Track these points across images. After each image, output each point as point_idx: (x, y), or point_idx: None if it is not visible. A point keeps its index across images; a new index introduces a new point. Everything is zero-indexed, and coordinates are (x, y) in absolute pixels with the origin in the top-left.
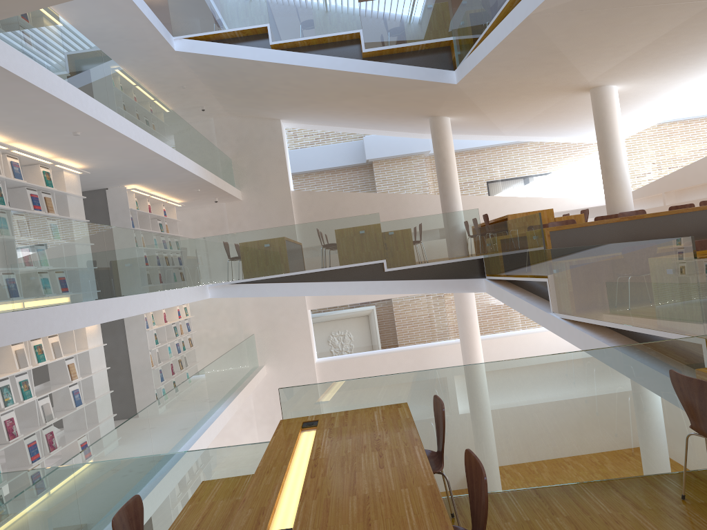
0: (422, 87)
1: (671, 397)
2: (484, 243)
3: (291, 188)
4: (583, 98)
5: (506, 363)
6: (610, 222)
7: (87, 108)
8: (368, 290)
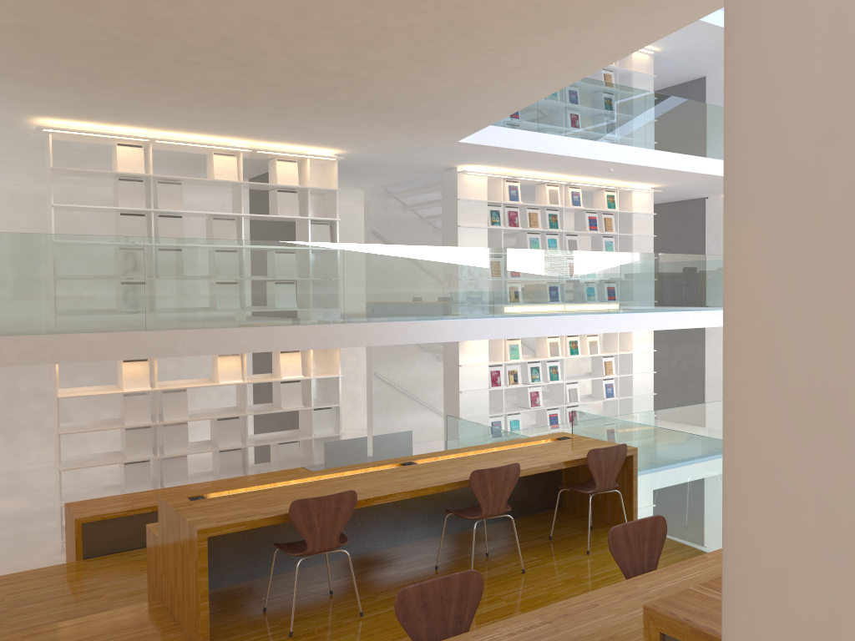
0: None
1: None
2: None
3: None
4: None
5: (710, 440)
6: None
7: (601, 154)
8: None
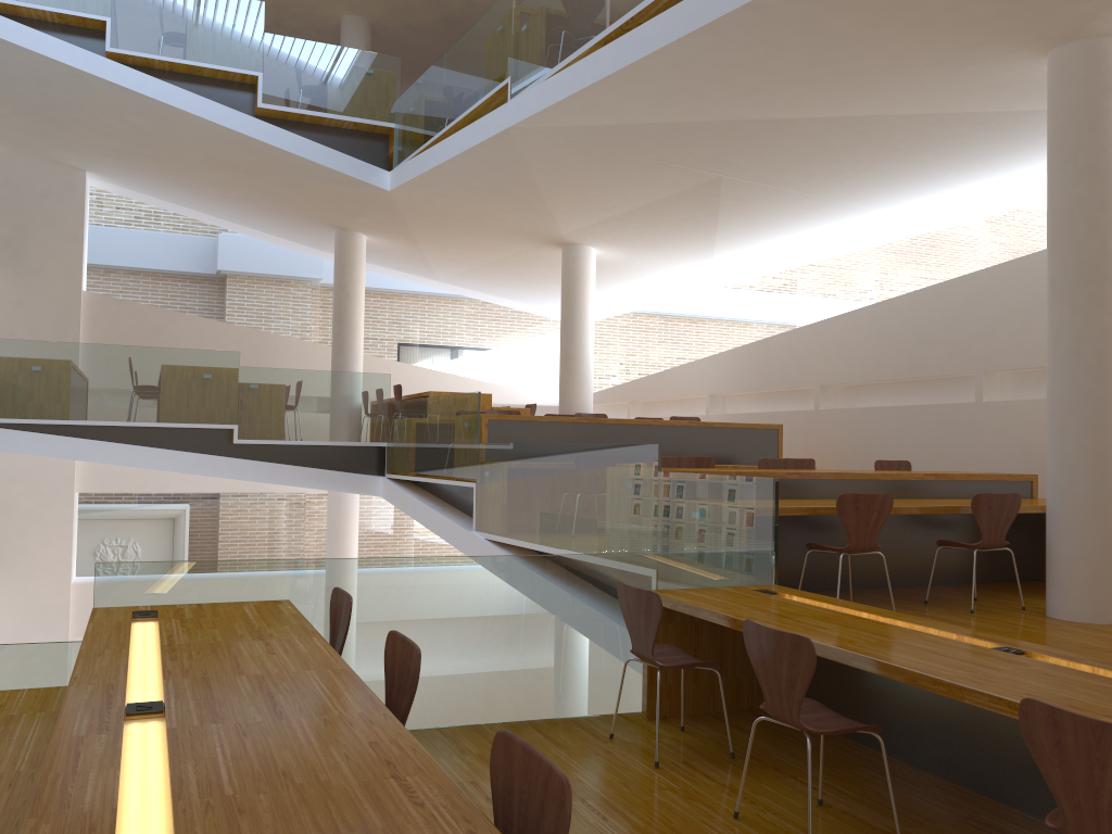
0: (338, 182)
1: (614, 622)
2: (391, 426)
3: (83, 286)
4: (552, 254)
5: (429, 560)
6: (565, 421)
7: None
8: (201, 467)
